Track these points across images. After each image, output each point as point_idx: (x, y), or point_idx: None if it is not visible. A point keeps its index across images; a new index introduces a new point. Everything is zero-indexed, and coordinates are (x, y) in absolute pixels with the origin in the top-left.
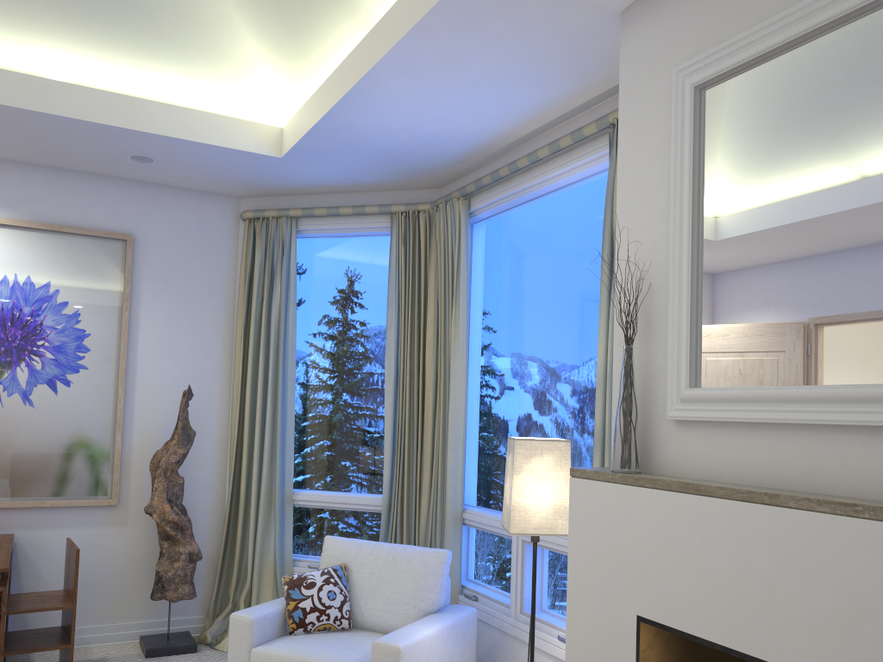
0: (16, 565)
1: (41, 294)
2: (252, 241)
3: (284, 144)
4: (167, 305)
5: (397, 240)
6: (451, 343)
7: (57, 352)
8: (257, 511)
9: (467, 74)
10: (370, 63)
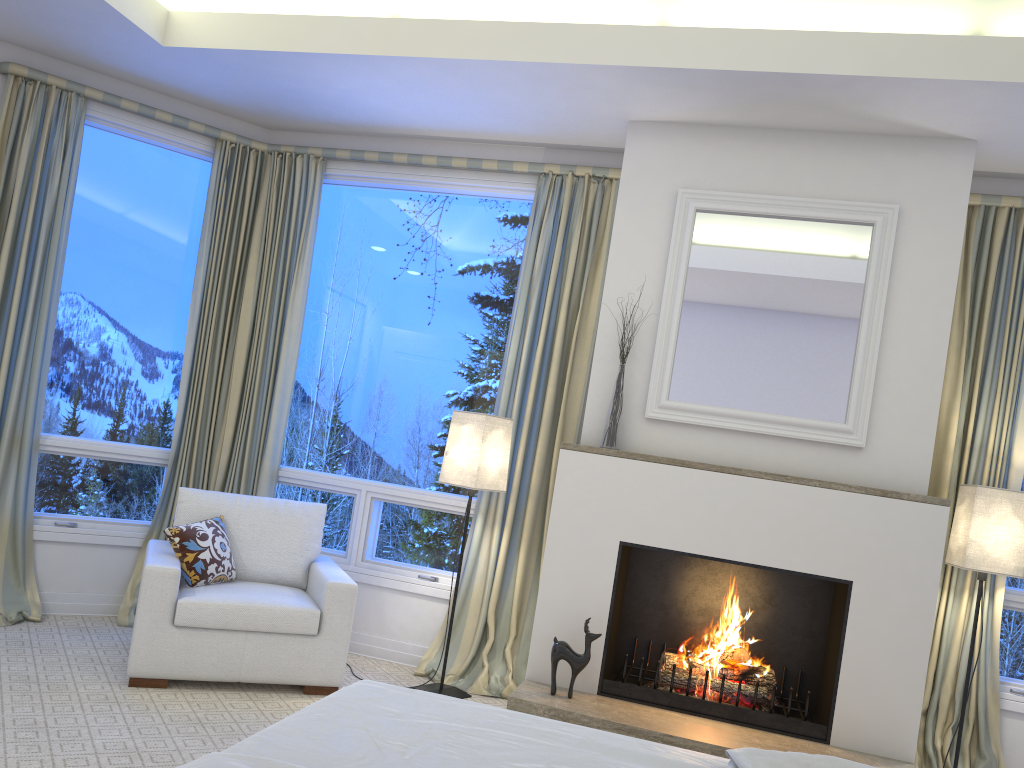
0: None
1: None
2: (20, 107)
3: (177, 34)
4: None
5: (220, 172)
6: (290, 301)
7: None
8: None
9: (478, 94)
10: (419, 51)
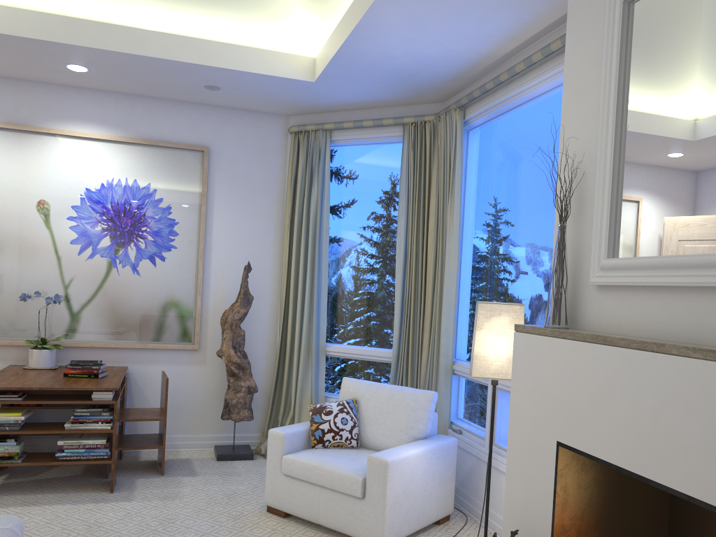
0: (129, 388)
1: (144, 192)
2: (296, 150)
3: (316, 71)
4: (234, 200)
5: (408, 146)
6: (447, 229)
7: (155, 236)
8: (298, 358)
9: (450, 4)
10: None
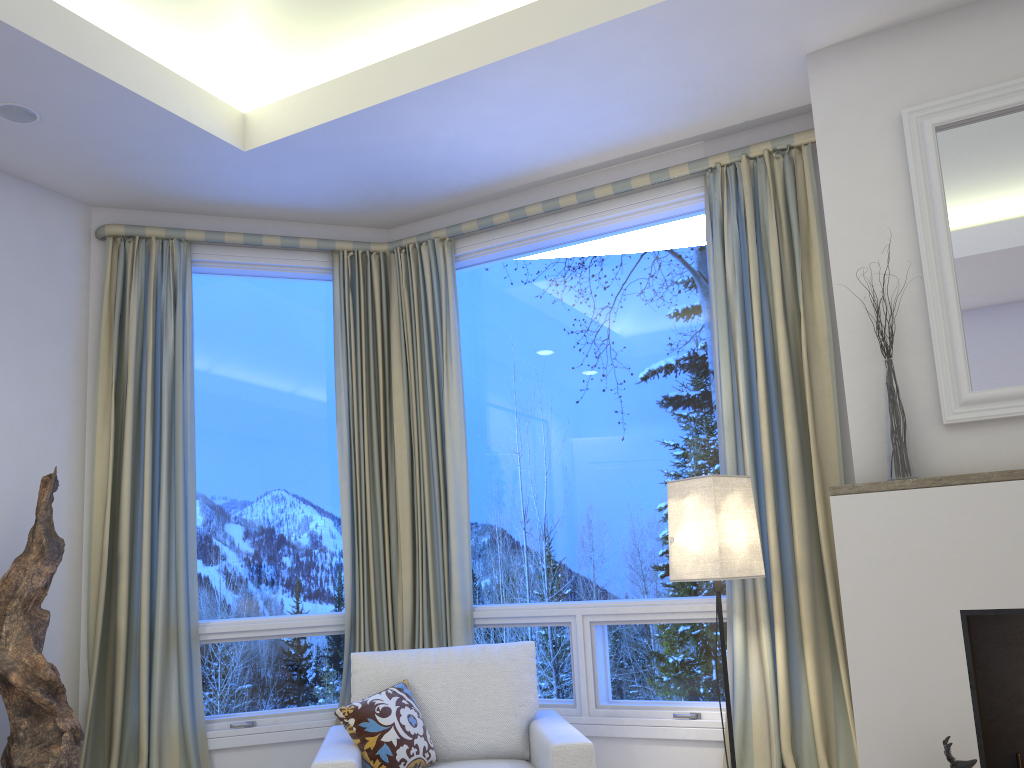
0: None
1: None
2: (122, 268)
3: (256, 134)
4: None
5: (342, 285)
6: (445, 407)
7: None
8: (149, 657)
9: (604, 86)
10: (519, 46)
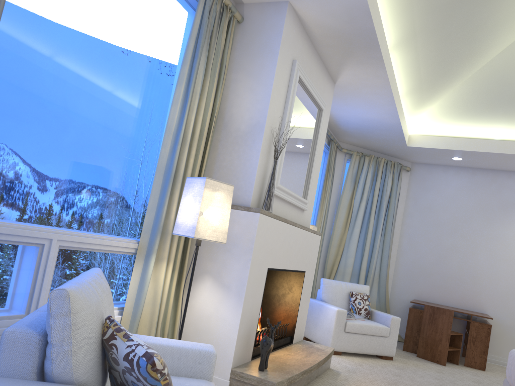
0: None
1: None
2: None
3: None
4: None
5: None
6: None
7: None
8: None
9: None
10: None
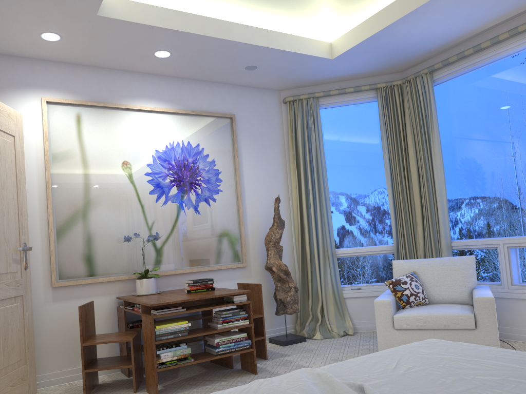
0: None
1: (196, 151)
2: (293, 113)
3: (336, 51)
4: (254, 153)
5: (382, 103)
6: (432, 152)
7: (207, 183)
8: (318, 262)
9: None
10: None
